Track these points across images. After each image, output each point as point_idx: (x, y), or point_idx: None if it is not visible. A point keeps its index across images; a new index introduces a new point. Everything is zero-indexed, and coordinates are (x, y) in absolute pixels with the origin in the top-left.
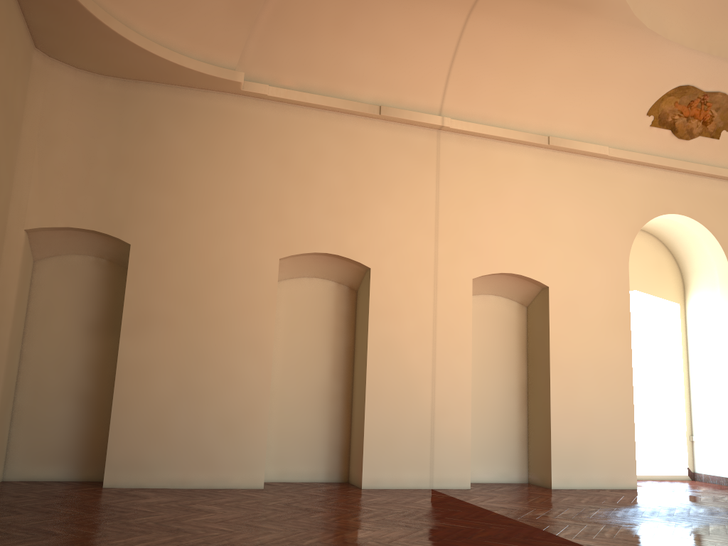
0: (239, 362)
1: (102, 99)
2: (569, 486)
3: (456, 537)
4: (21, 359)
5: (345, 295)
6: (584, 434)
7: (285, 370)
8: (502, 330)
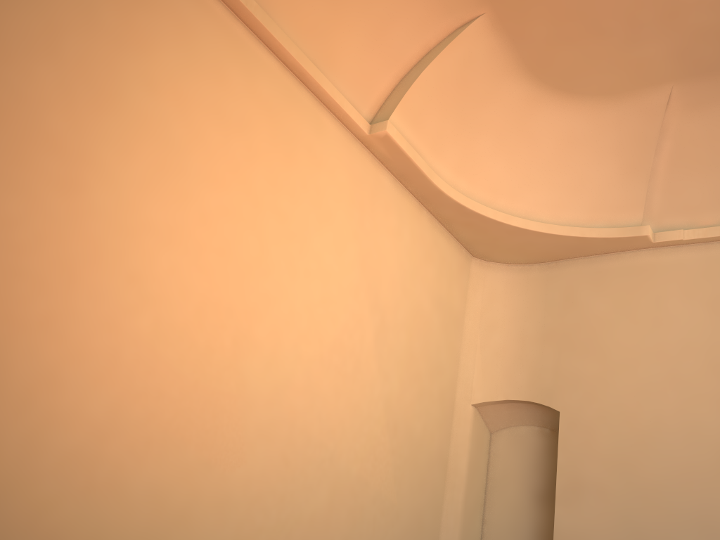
0: None
1: (529, 284)
2: None
3: None
4: (483, 523)
5: None
6: None
7: None
8: None
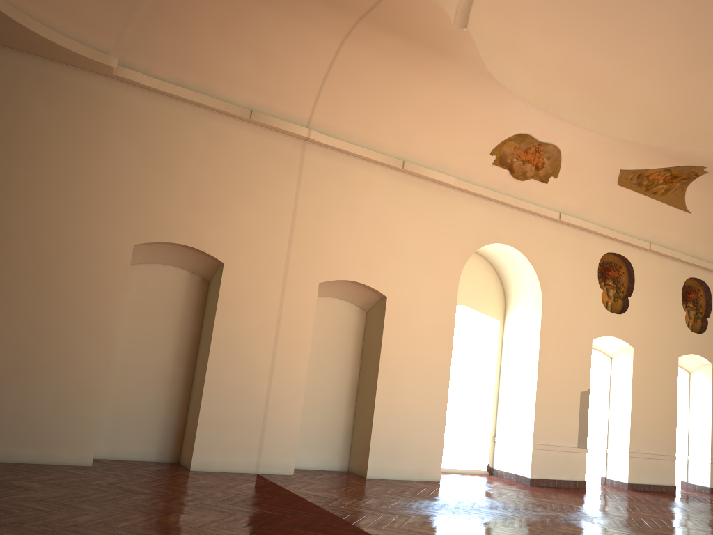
0: (80, 342)
1: None
2: (382, 476)
3: (263, 524)
4: None
5: (197, 285)
6: (401, 430)
7: (128, 352)
8: (342, 331)
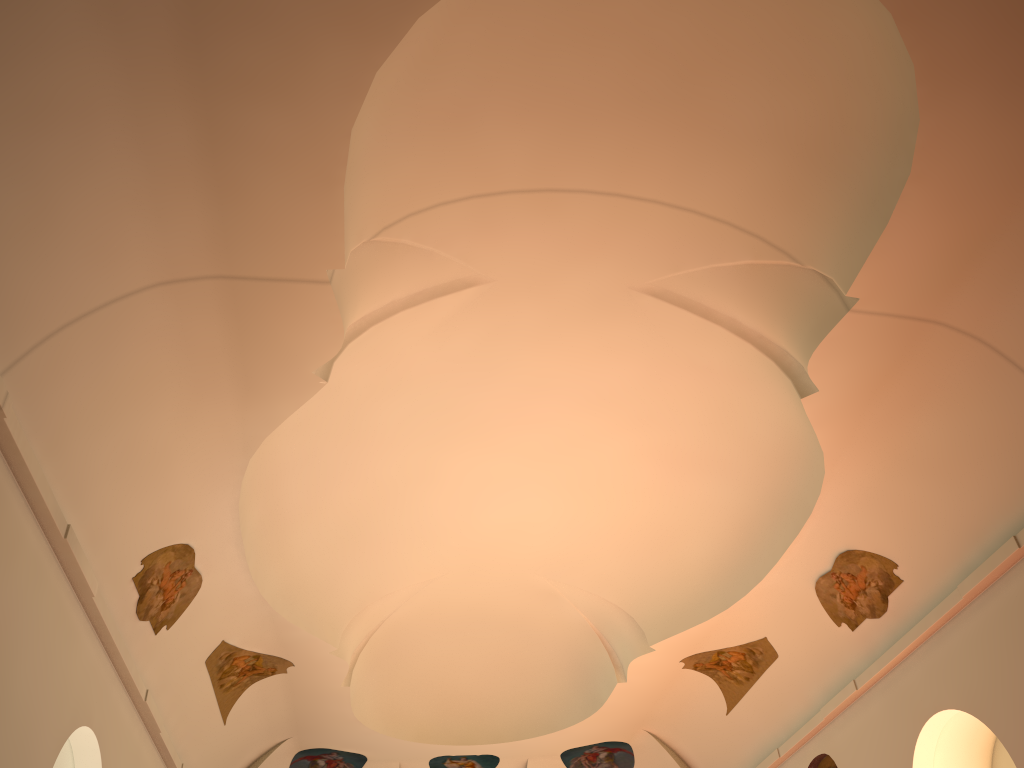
0: None
1: None
2: None
3: None
4: None
5: None
6: None
7: None
8: None
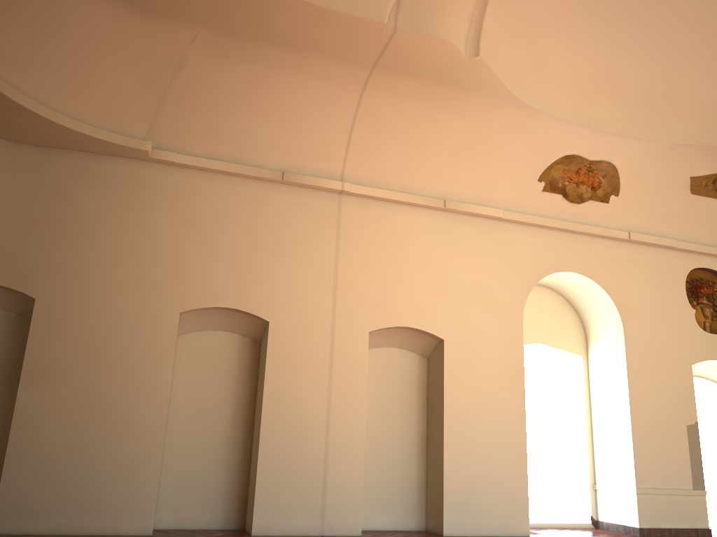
0: (134, 411)
1: (17, 165)
2: (461, 533)
3: None
4: None
5: (248, 347)
6: (476, 481)
7: (186, 419)
8: (403, 380)
